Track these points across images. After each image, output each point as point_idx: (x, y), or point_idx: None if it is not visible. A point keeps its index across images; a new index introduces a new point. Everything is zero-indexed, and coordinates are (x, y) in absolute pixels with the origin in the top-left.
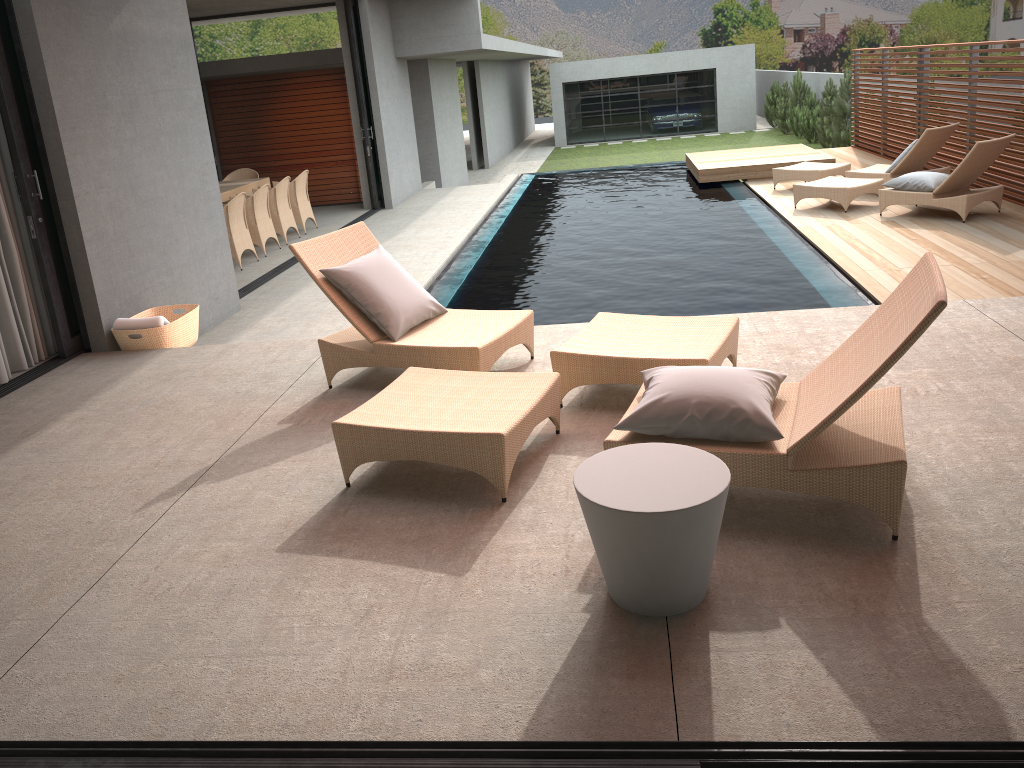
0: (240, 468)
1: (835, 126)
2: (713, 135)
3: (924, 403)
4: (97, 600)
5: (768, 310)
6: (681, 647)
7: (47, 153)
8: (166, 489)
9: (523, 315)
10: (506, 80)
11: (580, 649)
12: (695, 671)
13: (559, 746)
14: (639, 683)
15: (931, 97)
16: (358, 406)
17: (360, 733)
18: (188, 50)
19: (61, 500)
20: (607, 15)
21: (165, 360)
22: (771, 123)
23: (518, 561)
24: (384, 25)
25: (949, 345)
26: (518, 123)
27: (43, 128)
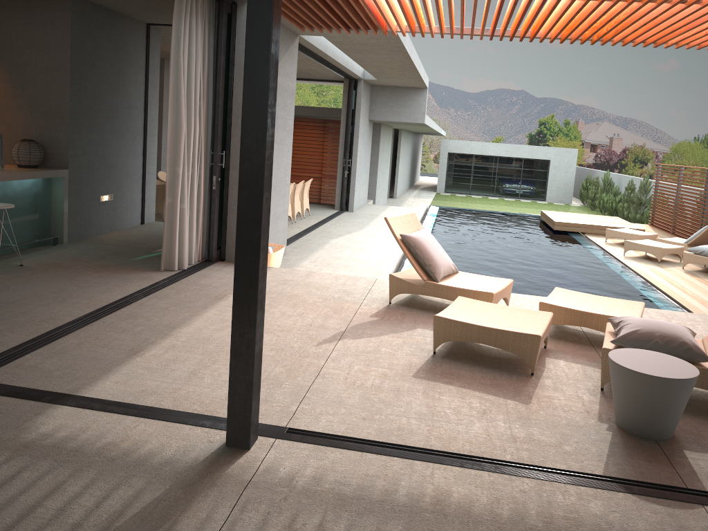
0: (362, 335)
1: (633, 210)
2: (543, 202)
3: None
4: (324, 383)
5: None
6: (670, 453)
7: (231, 142)
8: (325, 338)
9: (508, 281)
10: (411, 144)
11: (614, 445)
12: (683, 464)
13: (626, 481)
14: (655, 464)
15: None
16: (413, 315)
17: (513, 460)
18: (292, 97)
19: (266, 333)
20: (468, 114)
21: (275, 273)
22: (582, 201)
23: (556, 403)
24: (367, 99)
25: None
26: (412, 173)
27: (232, 128)
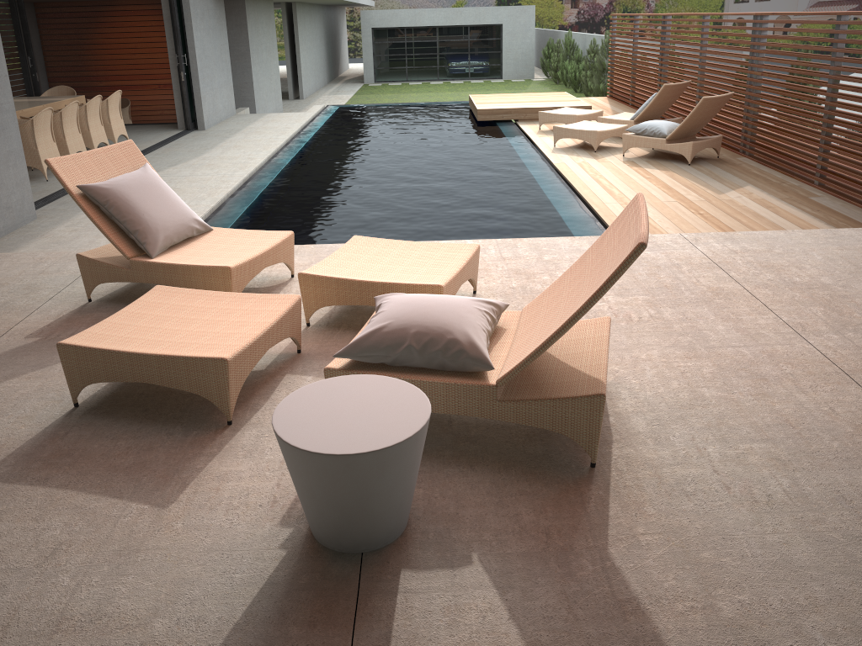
0: None
1: (596, 79)
2: (498, 81)
3: (636, 329)
4: None
5: (519, 236)
6: (370, 588)
7: None
8: None
9: (283, 236)
10: (322, 22)
11: (267, 592)
12: (379, 617)
13: None
14: (319, 632)
15: (670, 58)
16: None
17: None
18: None
19: None
20: None
21: None
22: (546, 74)
23: (228, 490)
24: None
25: (663, 274)
26: (333, 61)
27: None
